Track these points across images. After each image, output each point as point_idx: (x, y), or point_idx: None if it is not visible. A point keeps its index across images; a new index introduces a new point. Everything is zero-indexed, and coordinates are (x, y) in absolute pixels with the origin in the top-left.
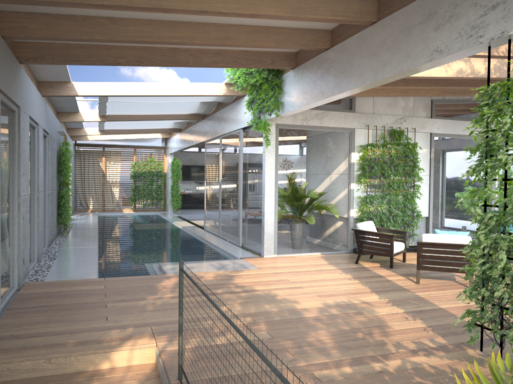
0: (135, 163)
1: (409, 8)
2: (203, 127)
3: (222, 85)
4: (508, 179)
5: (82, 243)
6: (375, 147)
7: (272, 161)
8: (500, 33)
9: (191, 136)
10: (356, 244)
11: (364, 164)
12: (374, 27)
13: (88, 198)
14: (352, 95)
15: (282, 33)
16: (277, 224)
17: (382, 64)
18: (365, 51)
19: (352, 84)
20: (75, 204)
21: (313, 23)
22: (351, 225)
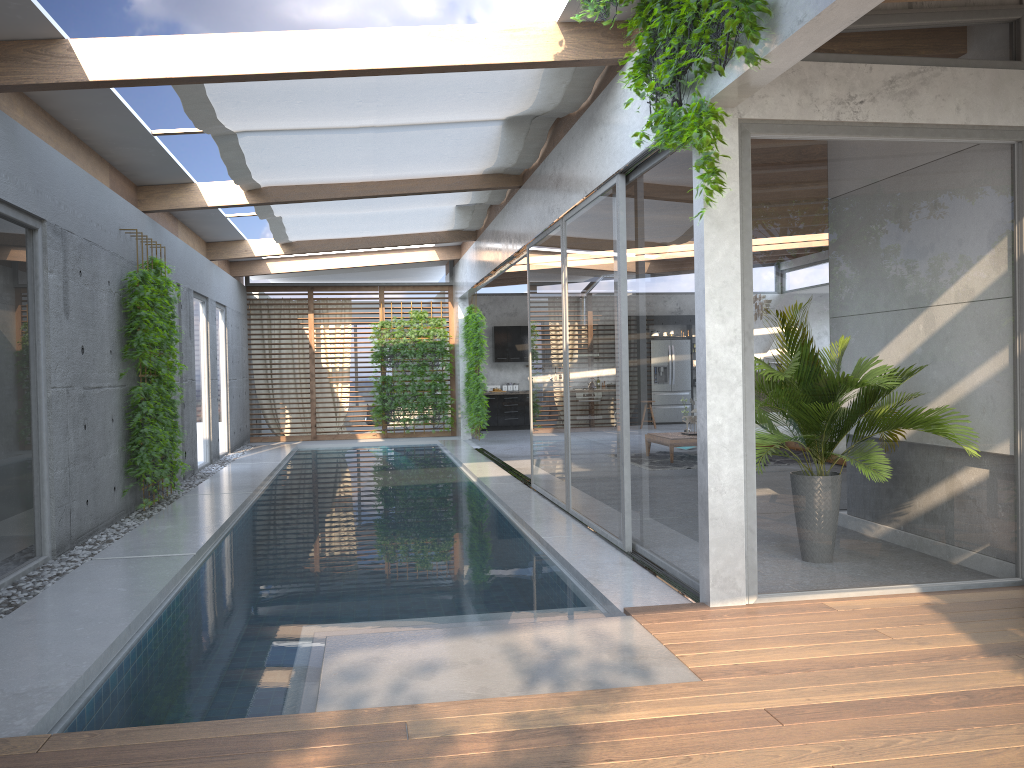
0: (381, 325)
1: None
2: (520, 209)
3: (550, 30)
4: None
5: (167, 541)
6: None
7: (729, 258)
8: None
9: (497, 241)
10: None
11: None
12: None
13: (280, 410)
14: None
15: None
16: (755, 485)
17: None
18: None
19: None
20: (251, 425)
21: None
22: None
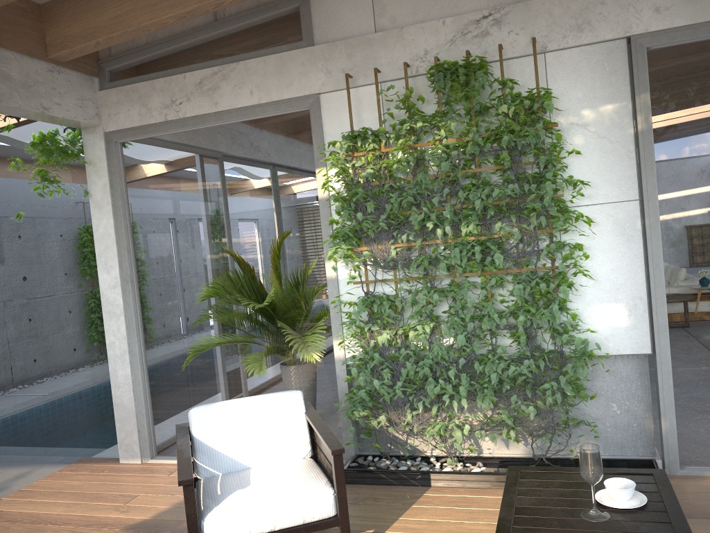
0: None
1: None
2: None
3: None
4: None
5: (60, 383)
6: (370, 139)
7: (108, 229)
8: None
9: None
10: None
11: (339, 201)
12: None
13: None
14: None
15: None
16: (140, 383)
17: None
18: None
19: None
20: None
21: None
22: (341, 385)
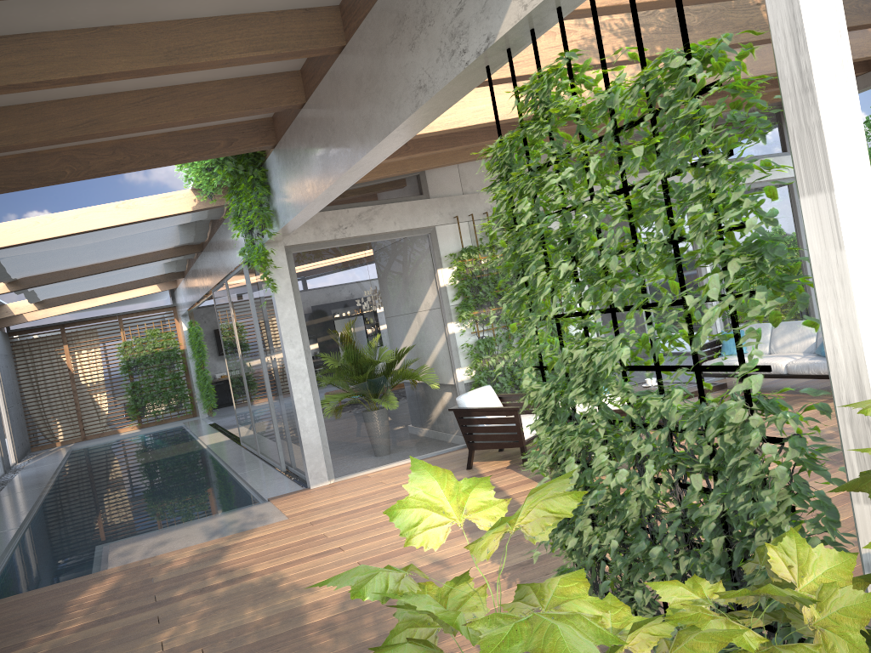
0: (124, 345)
1: (374, 13)
2: (204, 266)
3: (187, 194)
4: (560, 316)
5: None
6: (477, 252)
7: (291, 315)
8: (485, 40)
9: (196, 282)
10: (463, 435)
11: (463, 286)
12: (344, 56)
13: (53, 422)
14: (411, 170)
15: (204, 93)
16: (324, 424)
17: (366, 122)
18: (343, 102)
19: (341, 166)
20: (30, 438)
21: (257, 65)
22: None
